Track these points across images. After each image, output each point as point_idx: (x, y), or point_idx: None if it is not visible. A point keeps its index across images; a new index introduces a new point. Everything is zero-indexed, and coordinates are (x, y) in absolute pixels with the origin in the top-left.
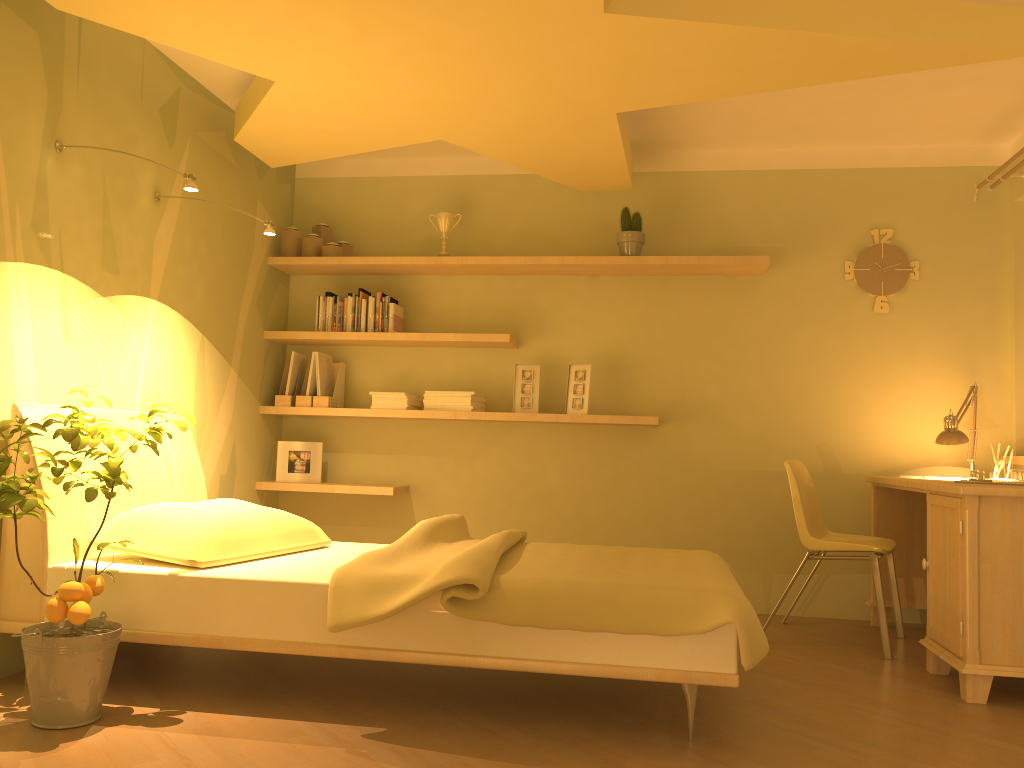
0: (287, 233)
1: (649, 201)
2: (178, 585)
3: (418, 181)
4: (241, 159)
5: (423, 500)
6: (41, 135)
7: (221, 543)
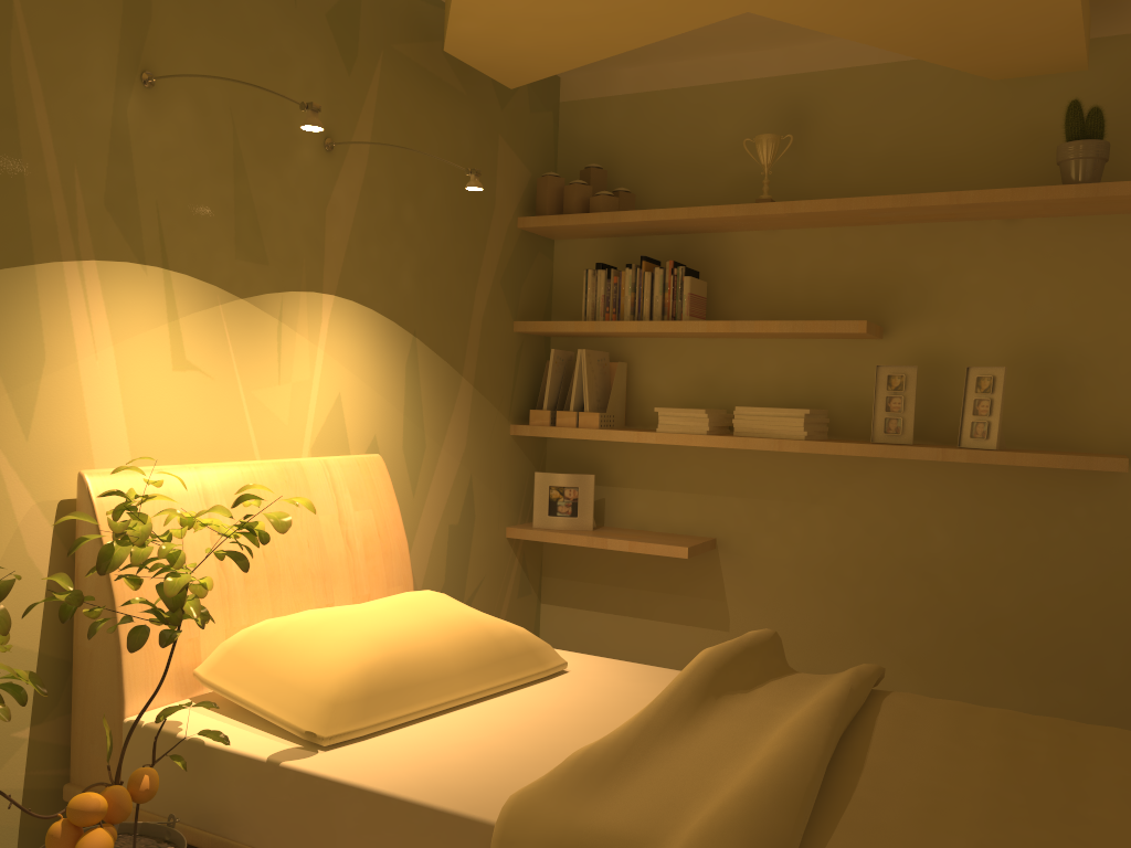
0: (543, 182)
1: (1118, 86)
2: (279, 781)
3: (729, 90)
4: (470, 80)
5: (735, 561)
6: (114, 64)
7: (363, 699)
